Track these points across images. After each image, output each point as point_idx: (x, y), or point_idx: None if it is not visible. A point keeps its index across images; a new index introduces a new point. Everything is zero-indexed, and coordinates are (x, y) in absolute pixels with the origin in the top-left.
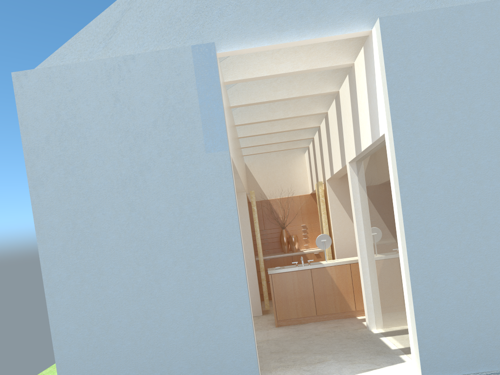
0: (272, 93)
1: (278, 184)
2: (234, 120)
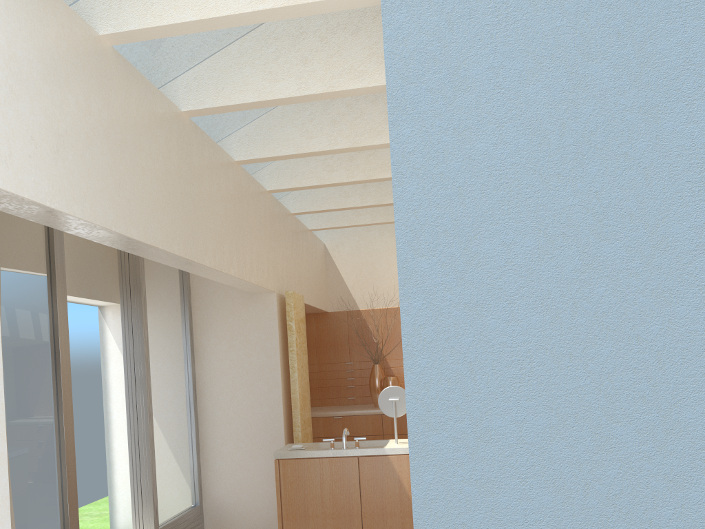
0: (266, 86)
1: (378, 284)
2: (234, 152)
